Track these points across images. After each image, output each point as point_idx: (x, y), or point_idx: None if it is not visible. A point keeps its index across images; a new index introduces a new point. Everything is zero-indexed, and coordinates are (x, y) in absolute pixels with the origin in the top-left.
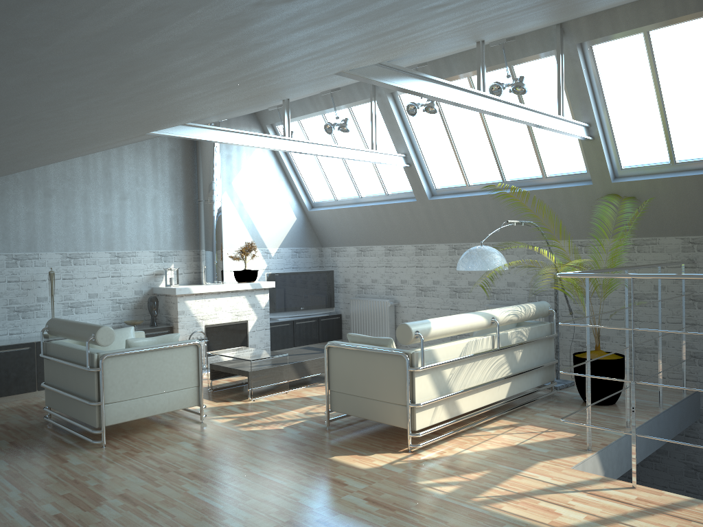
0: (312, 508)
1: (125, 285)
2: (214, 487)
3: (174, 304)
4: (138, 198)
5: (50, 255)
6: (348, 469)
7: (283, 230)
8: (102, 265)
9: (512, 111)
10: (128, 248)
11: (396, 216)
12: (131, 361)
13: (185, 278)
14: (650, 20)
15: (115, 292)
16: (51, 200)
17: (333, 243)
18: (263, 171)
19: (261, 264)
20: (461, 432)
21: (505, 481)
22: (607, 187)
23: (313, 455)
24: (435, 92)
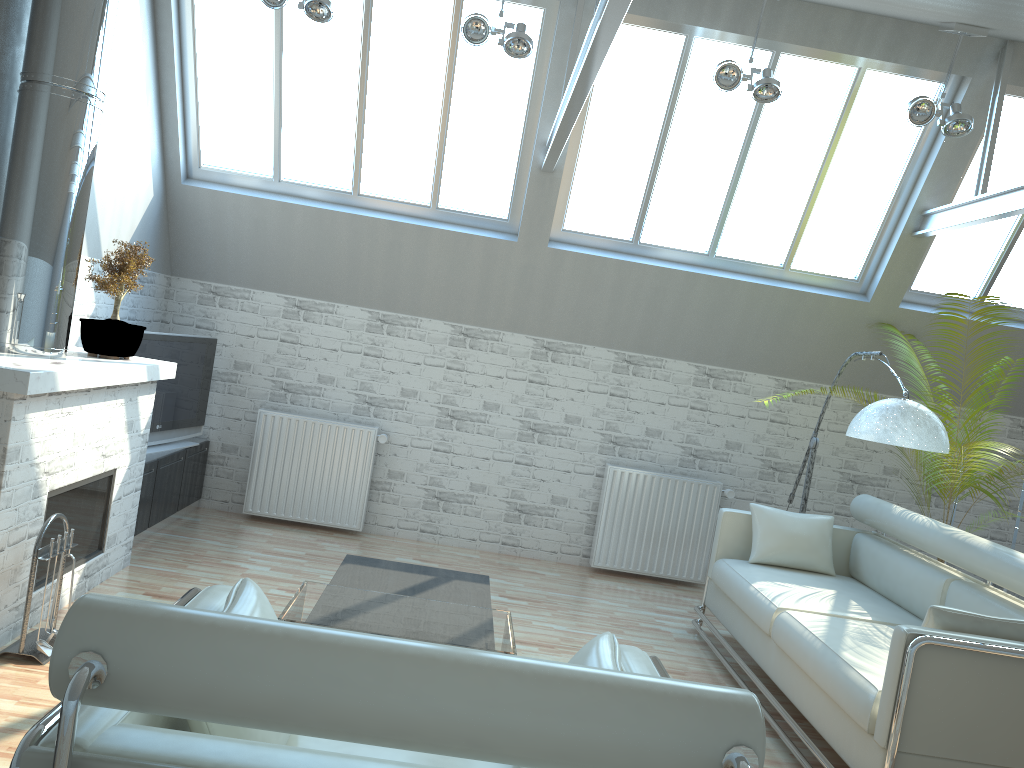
0: None
1: None
2: None
3: None
4: None
5: None
6: None
7: (131, 218)
8: None
9: None
10: None
11: (443, 258)
12: None
13: None
14: None
15: None
16: None
17: (217, 275)
18: (130, 49)
19: (88, 302)
20: None
21: None
22: (886, 312)
23: None
24: None
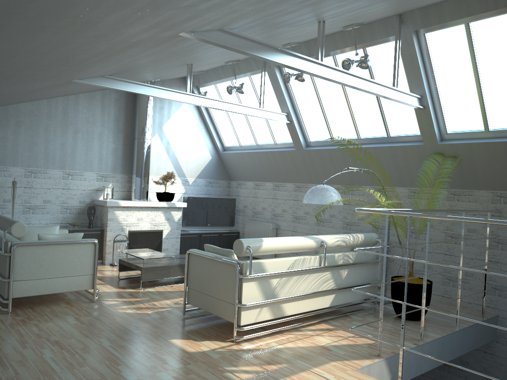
0: (127, 379)
1: (73, 196)
2: (65, 354)
3: (105, 213)
4: (88, 133)
5: (16, 169)
6: (177, 351)
7: (200, 165)
8: (56, 179)
9: (348, 79)
10: (77, 168)
11: (281, 160)
12: (38, 251)
13: (120, 195)
14: (468, 13)
15: (64, 200)
16: (20, 129)
17: (238, 178)
18: (187, 121)
19: (181, 189)
20: (284, 330)
21: (295, 374)
22: (434, 147)
23: (158, 336)
24: (274, 57)
